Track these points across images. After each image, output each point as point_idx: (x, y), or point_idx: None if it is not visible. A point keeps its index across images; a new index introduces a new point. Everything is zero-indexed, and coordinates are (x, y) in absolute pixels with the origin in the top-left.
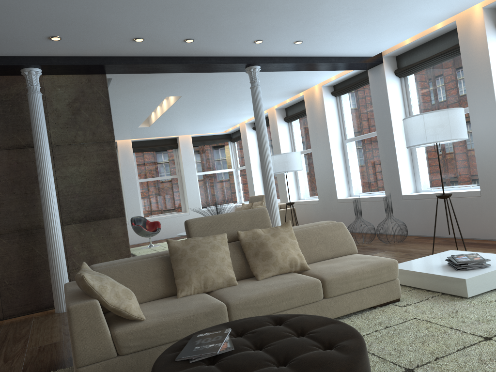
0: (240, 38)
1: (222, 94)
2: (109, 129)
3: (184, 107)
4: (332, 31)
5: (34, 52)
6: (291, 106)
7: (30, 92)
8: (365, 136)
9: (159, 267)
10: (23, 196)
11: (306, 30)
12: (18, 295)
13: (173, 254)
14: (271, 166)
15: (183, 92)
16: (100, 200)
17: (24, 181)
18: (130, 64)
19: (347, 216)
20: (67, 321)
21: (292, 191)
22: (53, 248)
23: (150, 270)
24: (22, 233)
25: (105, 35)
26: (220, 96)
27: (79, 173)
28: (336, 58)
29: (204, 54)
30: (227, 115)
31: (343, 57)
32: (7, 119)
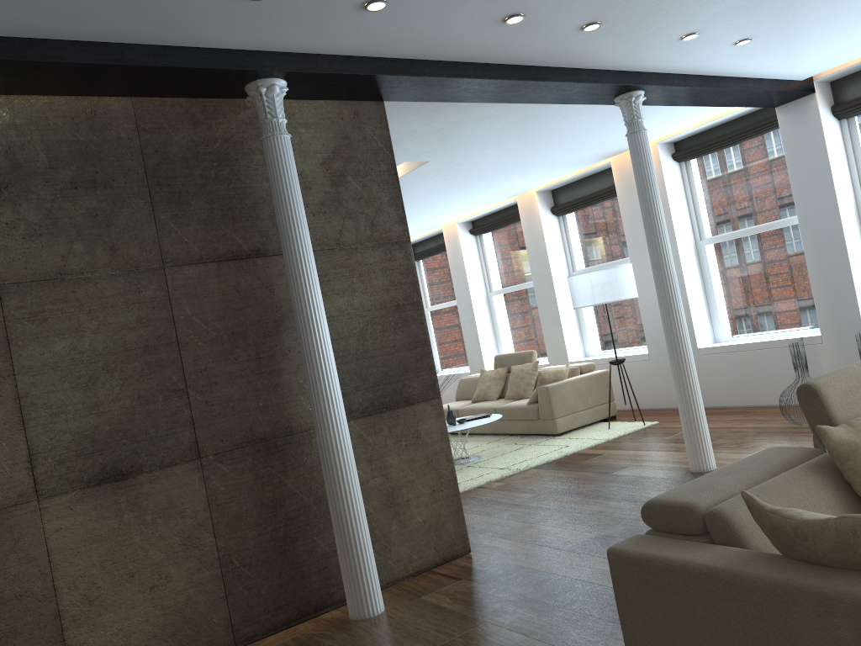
0: (671, 26)
1: (495, 158)
2: (399, 216)
3: (405, 186)
4: (817, 20)
5: (296, 41)
6: (568, 185)
7: (272, 133)
8: (752, 230)
9: (825, 491)
10: (253, 366)
11: (787, 13)
12: (260, 588)
13: (849, 458)
14: (677, 284)
15: (442, 152)
16: (395, 365)
17: (253, 331)
18: (453, 78)
19: (723, 378)
20: (432, 637)
21: (573, 341)
22: (343, 476)
23: (816, 499)
24: (258, 448)
25: (471, 2)
26: (487, 163)
27: (354, 310)
28: (755, 81)
29: (574, 64)
30: (451, 205)
31: (764, 80)
32: (211, 194)
